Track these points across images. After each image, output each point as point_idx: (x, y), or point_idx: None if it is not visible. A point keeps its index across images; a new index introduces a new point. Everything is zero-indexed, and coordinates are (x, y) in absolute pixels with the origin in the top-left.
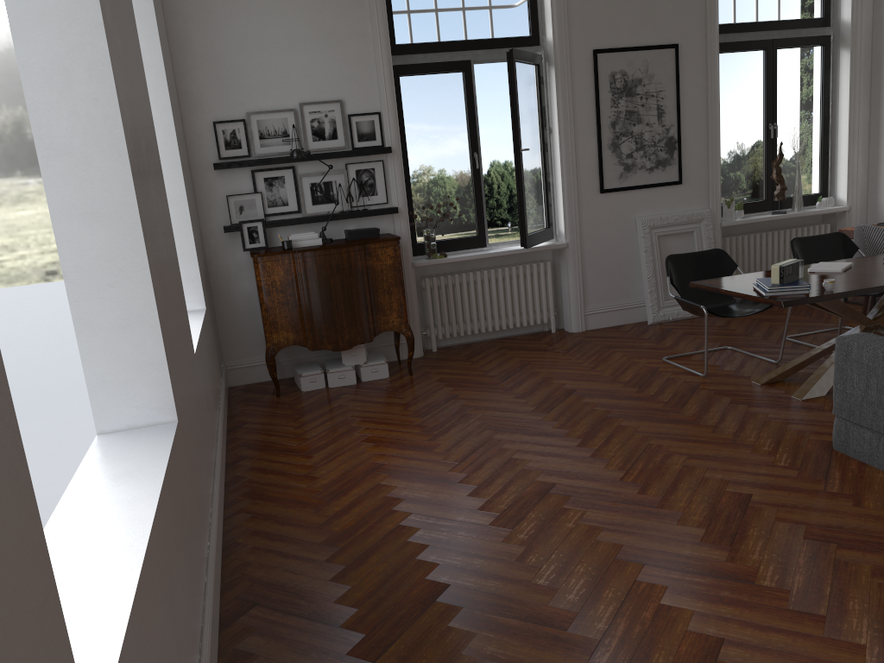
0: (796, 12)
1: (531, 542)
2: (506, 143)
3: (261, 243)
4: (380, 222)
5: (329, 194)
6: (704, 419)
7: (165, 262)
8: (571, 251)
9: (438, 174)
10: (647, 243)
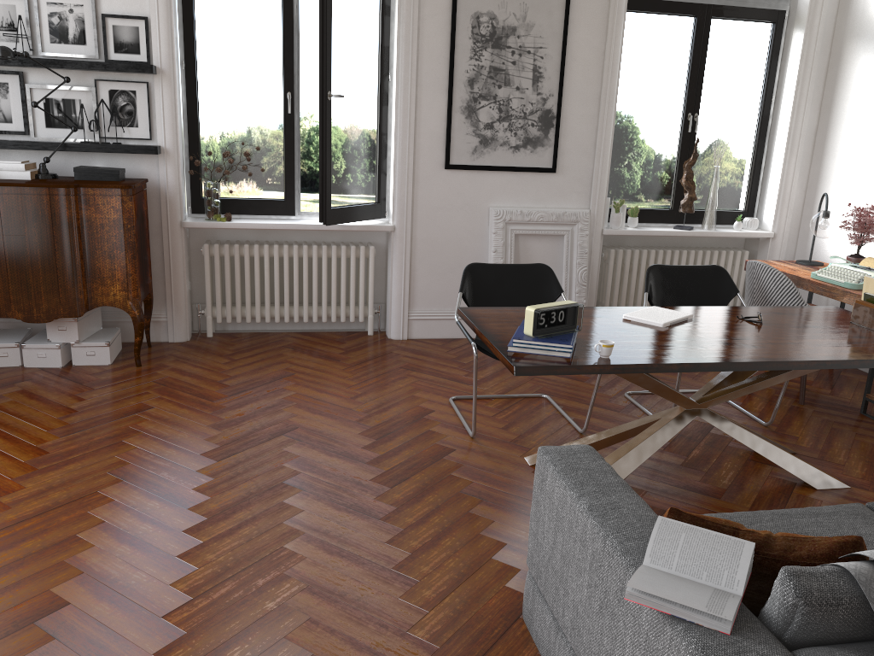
0: None
1: None
2: None
3: None
4: (140, 163)
5: (69, 116)
6: (401, 514)
7: None
8: (398, 237)
9: (238, 114)
10: (498, 242)
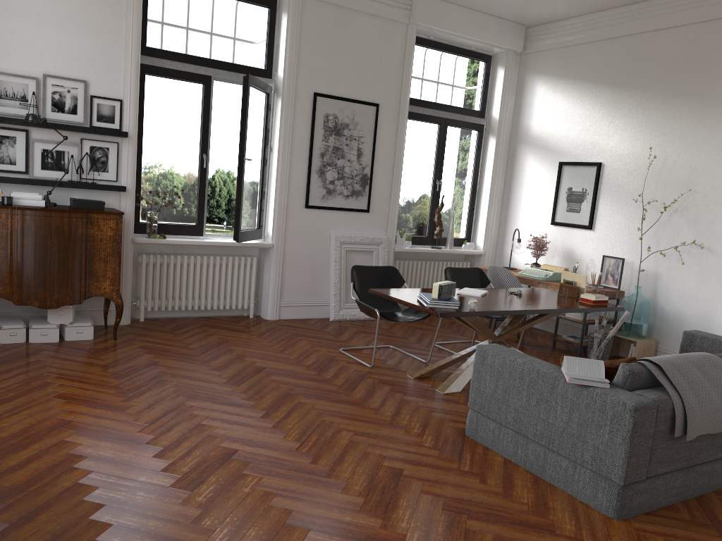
0: (463, 102)
1: (208, 505)
2: (231, 156)
3: None
4: (107, 197)
5: (60, 162)
6: (369, 402)
7: None
8: (276, 251)
9: (169, 166)
10: (337, 255)
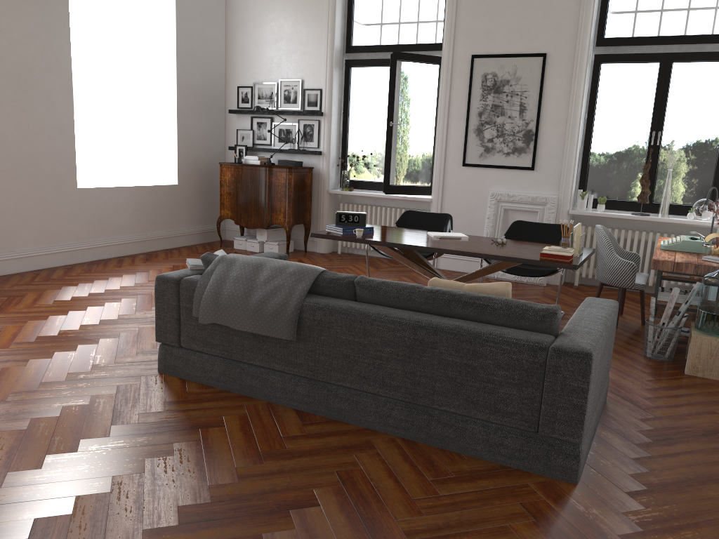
0: (704, 28)
1: (76, 300)
2: None
3: (243, 159)
4: (313, 159)
5: (287, 137)
6: None
7: (20, 135)
8: (433, 206)
9: (365, 135)
10: (490, 212)
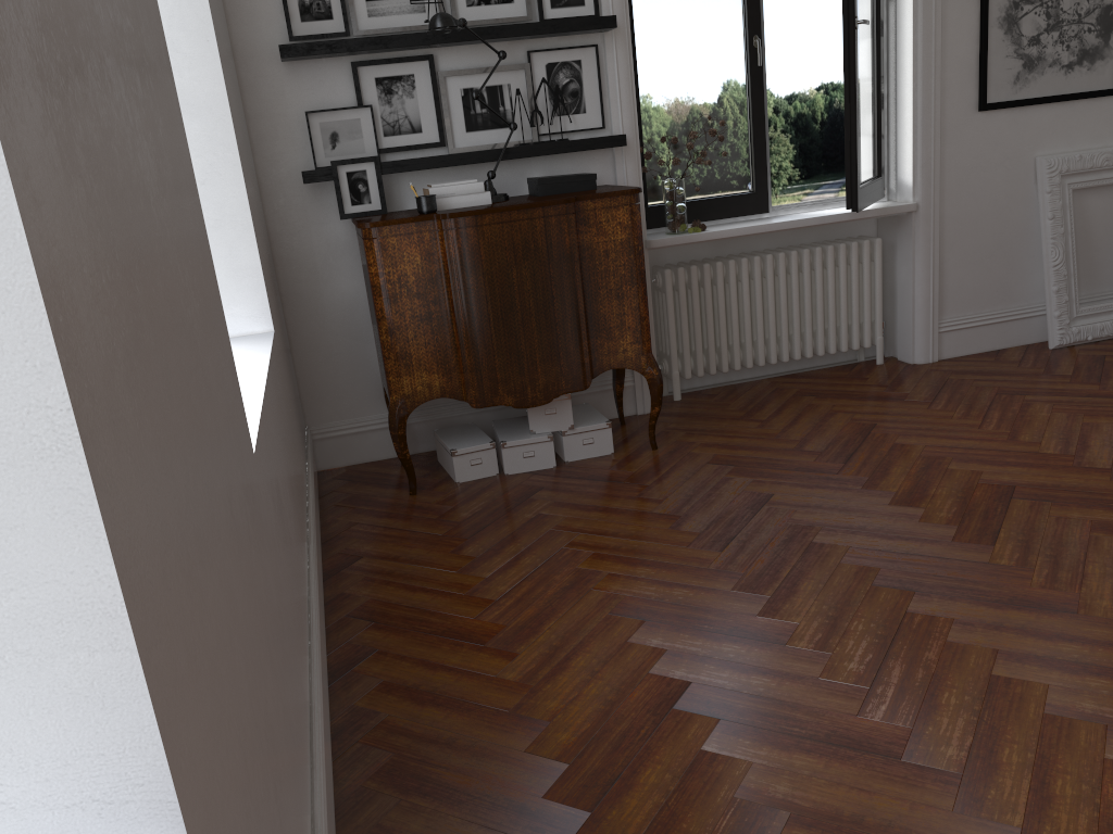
0: None
1: None
2: None
3: (373, 203)
4: (589, 164)
5: (497, 111)
6: None
7: (143, 189)
8: (924, 219)
9: (689, 78)
10: (1055, 204)
